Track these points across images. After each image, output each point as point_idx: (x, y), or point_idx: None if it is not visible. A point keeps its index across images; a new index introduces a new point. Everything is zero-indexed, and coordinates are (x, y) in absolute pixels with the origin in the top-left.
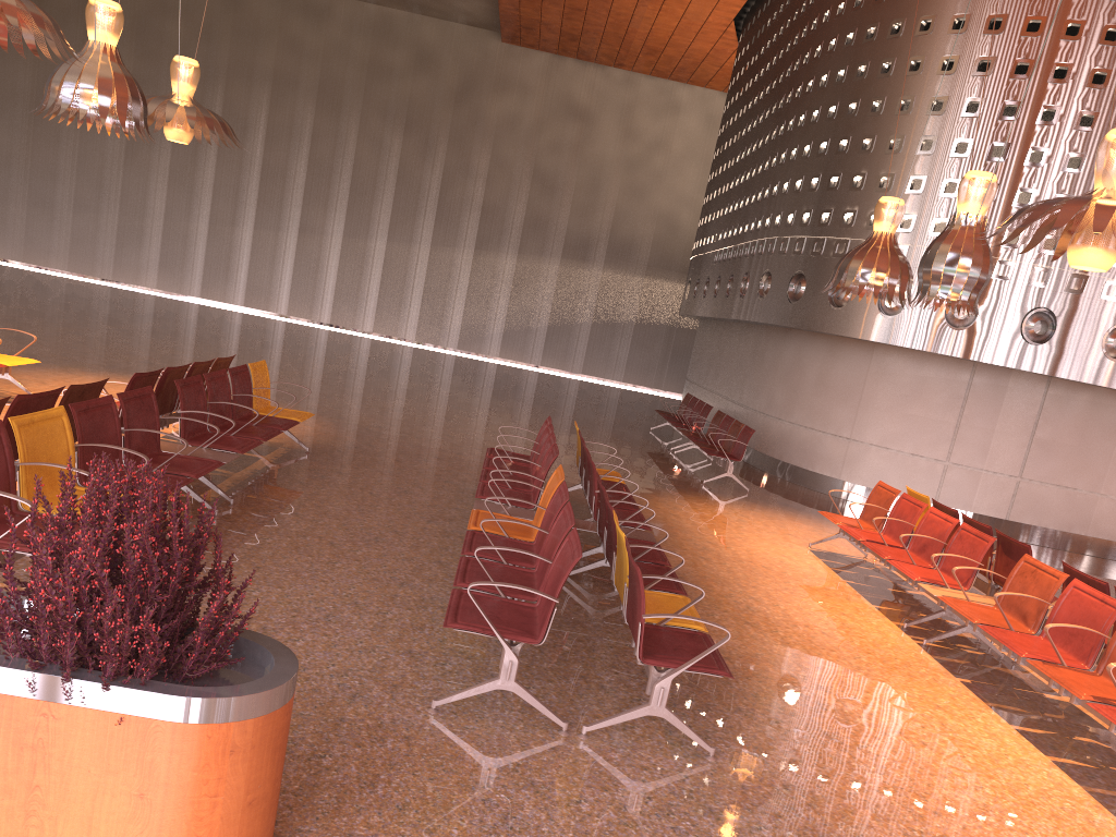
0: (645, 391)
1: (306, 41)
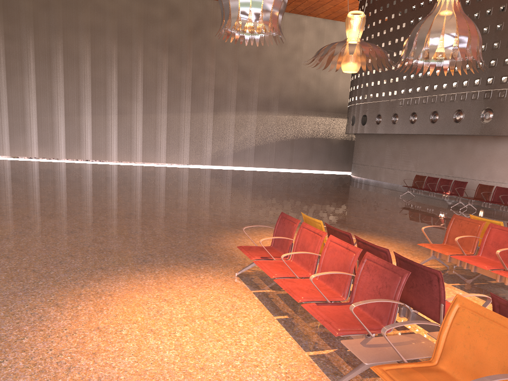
0: (308, 172)
1: (107, 6)
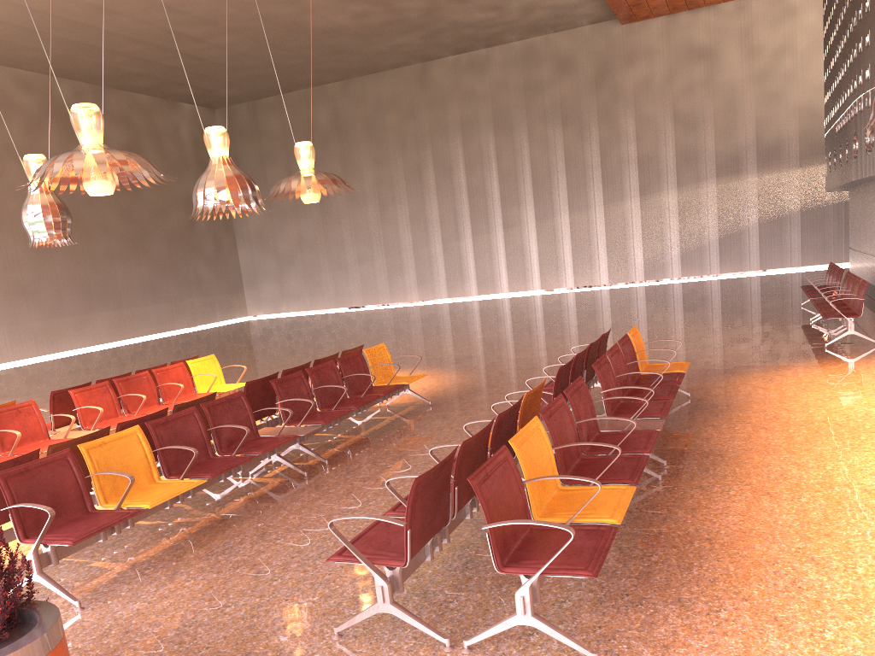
0: (824, 268)
1: (477, 89)
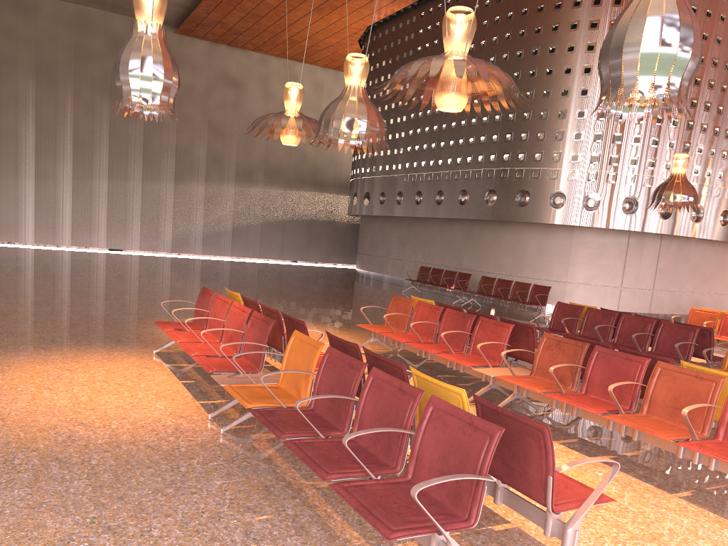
0: (304, 264)
1: (20, 31)
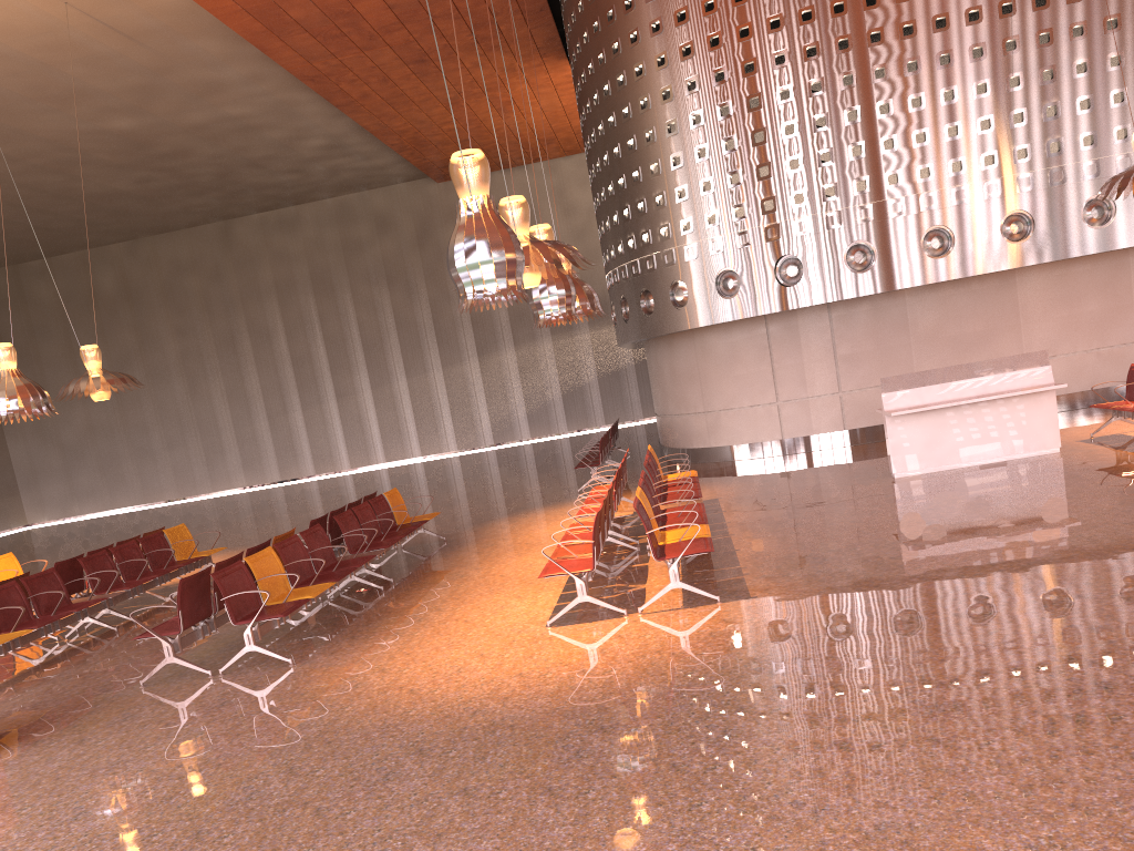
0: None
1: (290, 249)
